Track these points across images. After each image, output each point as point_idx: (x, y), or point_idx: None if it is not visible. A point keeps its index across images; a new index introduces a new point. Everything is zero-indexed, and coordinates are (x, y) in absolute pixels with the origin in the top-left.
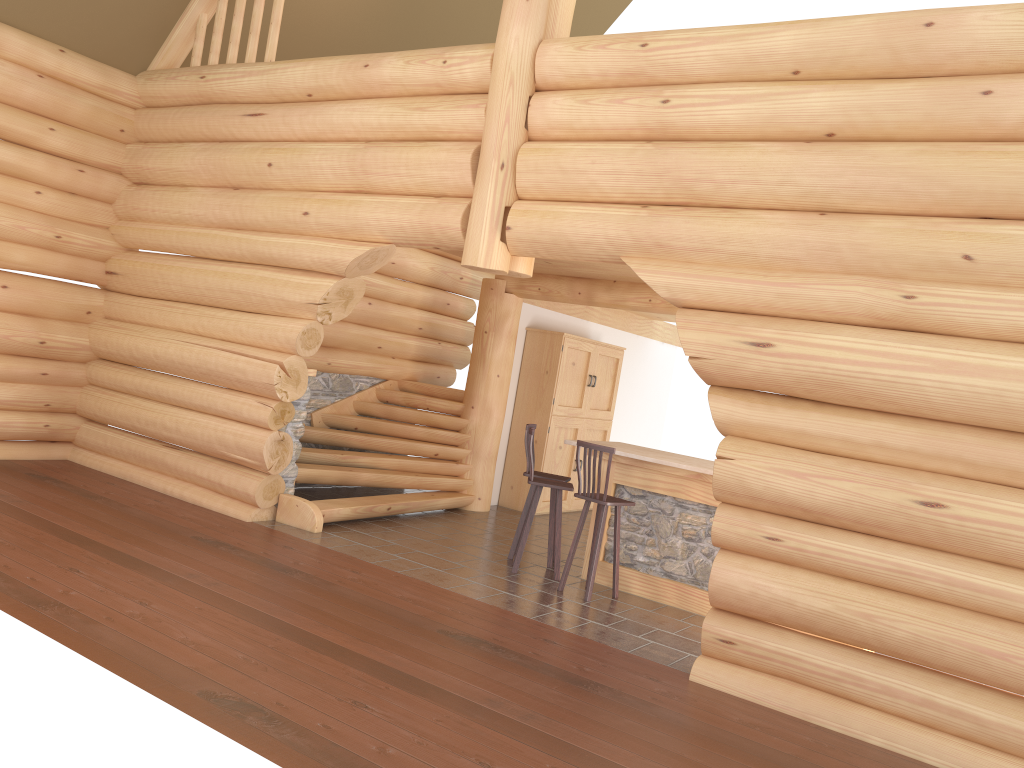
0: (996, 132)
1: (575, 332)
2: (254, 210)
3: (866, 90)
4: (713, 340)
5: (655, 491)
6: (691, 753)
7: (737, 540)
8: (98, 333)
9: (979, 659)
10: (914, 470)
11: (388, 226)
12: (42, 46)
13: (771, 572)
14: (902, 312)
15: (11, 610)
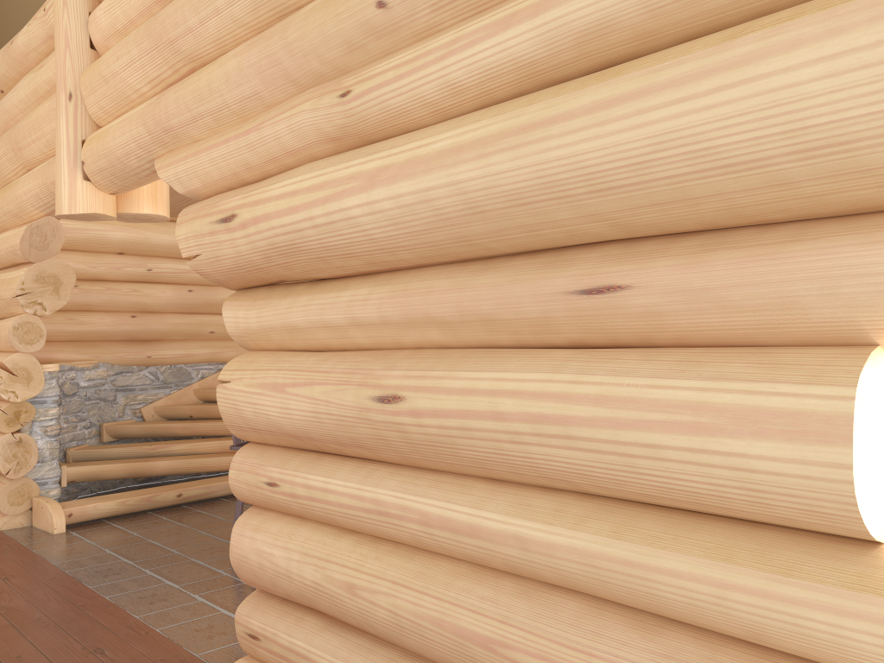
0: None
1: None
2: None
3: None
4: (196, 229)
5: None
6: None
7: (248, 492)
8: None
9: (464, 650)
10: (397, 350)
11: (31, 197)
12: None
13: (278, 532)
14: (344, 119)
15: None
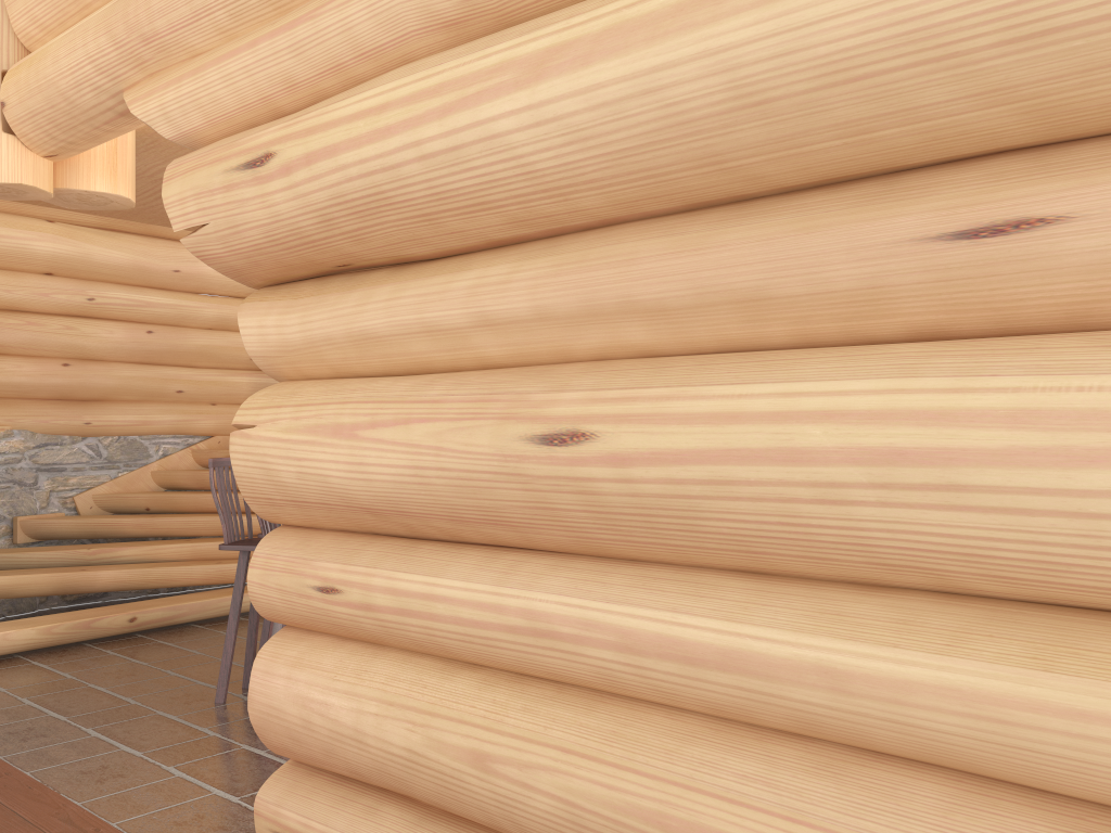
0: None
1: None
2: None
3: None
4: (200, 183)
5: None
6: None
7: (283, 604)
8: None
9: None
10: (561, 365)
11: None
12: None
13: (337, 668)
14: None
15: None
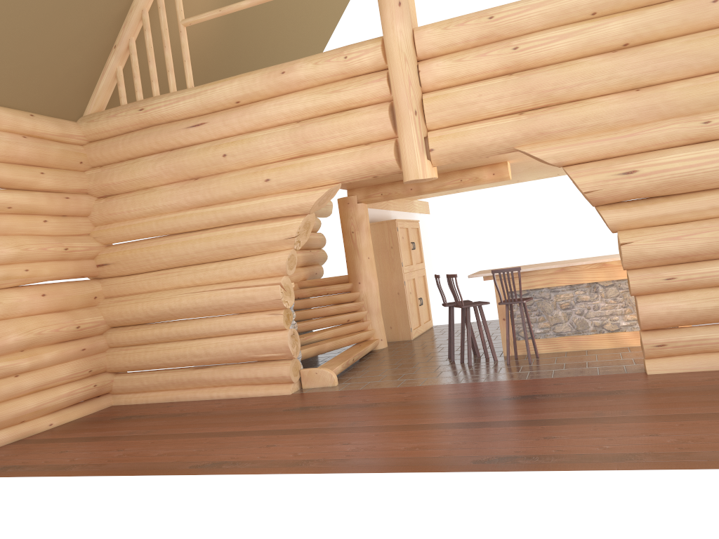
0: None
1: (386, 219)
2: (221, 189)
3: (643, 14)
4: (598, 178)
5: (536, 287)
6: (715, 398)
7: (648, 287)
8: (110, 309)
9: None
10: None
11: (338, 171)
12: (20, 115)
13: (674, 297)
14: (705, 132)
15: (293, 472)
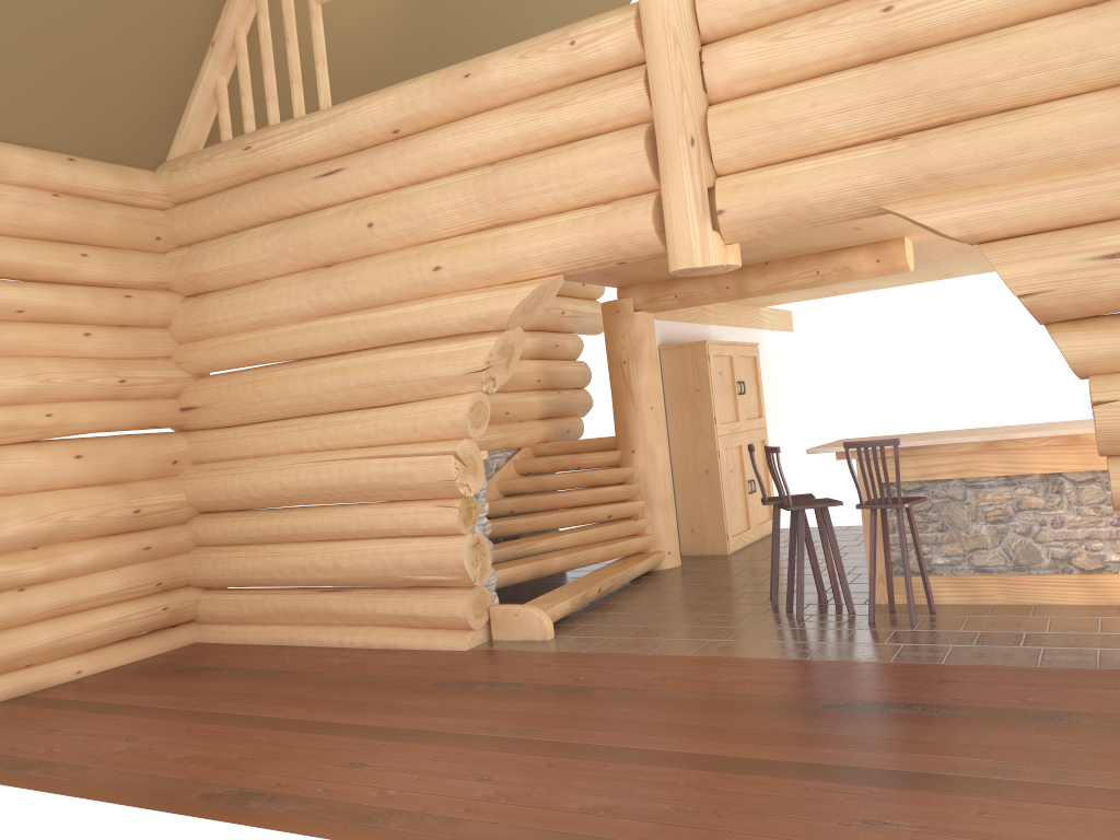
0: None
1: (699, 340)
2: (365, 283)
3: None
4: (1049, 267)
5: (937, 478)
6: None
7: None
8: (195, 483)
9: None
10: None
11: (554, 253)
12: (49, 158)
13: None
14: None
15: (350, 837)
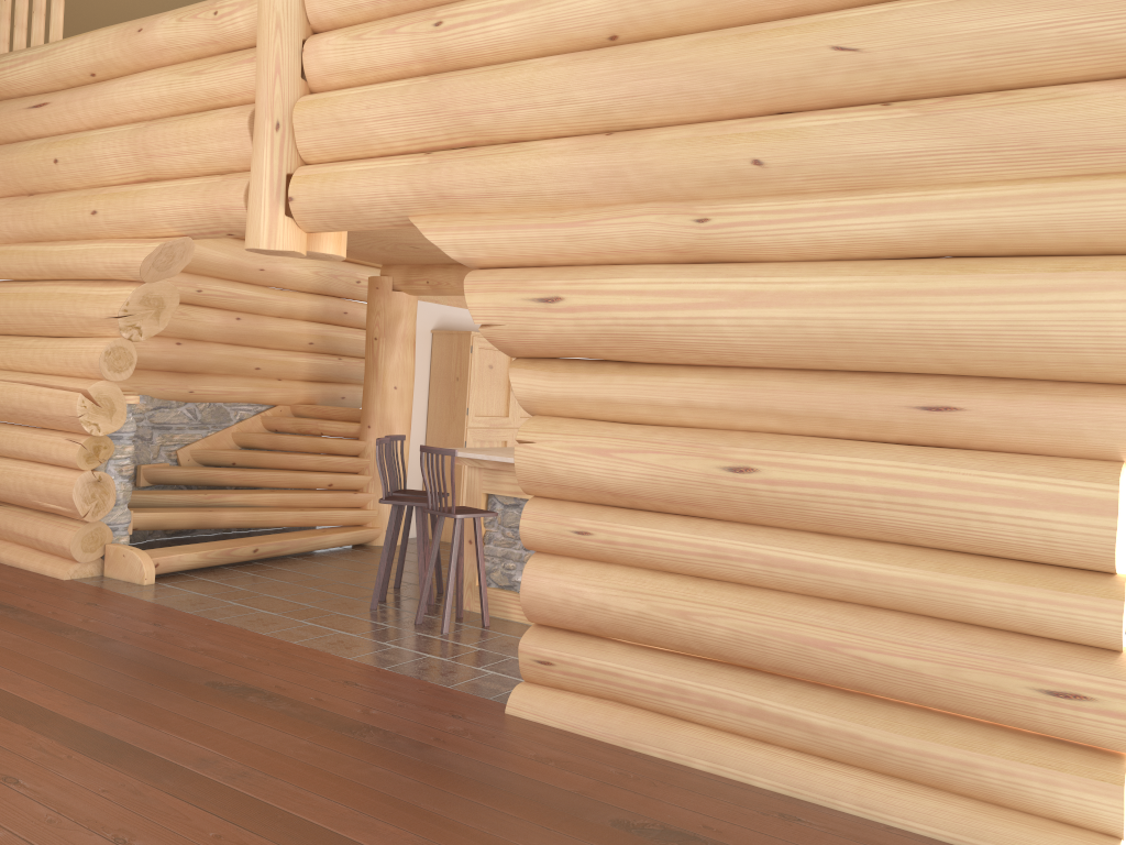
0: (785, 6)
1: None
2: (45, 216)
3: None
4: (501, 301)
5: (526, 497)
6: (432, 801)
7: (547, 539)
8: None
9: (804, 652)
10: (729, 431)
11: (175, 215)
12: None
13: (584, 573)
14: (697, 240)
15: None
